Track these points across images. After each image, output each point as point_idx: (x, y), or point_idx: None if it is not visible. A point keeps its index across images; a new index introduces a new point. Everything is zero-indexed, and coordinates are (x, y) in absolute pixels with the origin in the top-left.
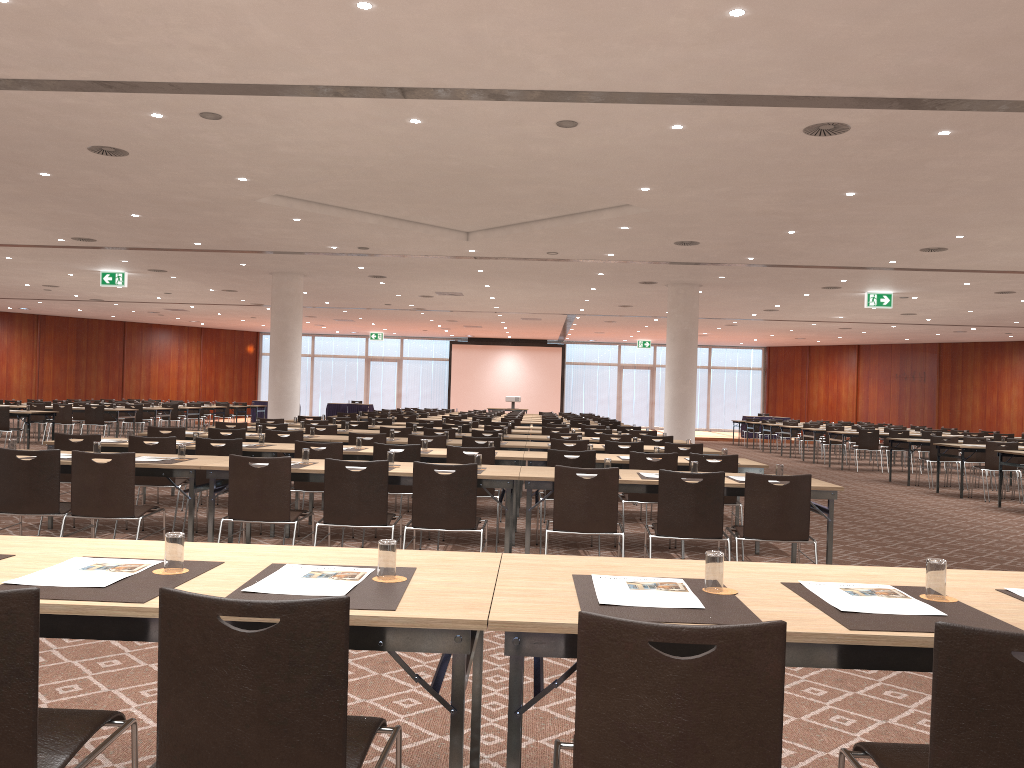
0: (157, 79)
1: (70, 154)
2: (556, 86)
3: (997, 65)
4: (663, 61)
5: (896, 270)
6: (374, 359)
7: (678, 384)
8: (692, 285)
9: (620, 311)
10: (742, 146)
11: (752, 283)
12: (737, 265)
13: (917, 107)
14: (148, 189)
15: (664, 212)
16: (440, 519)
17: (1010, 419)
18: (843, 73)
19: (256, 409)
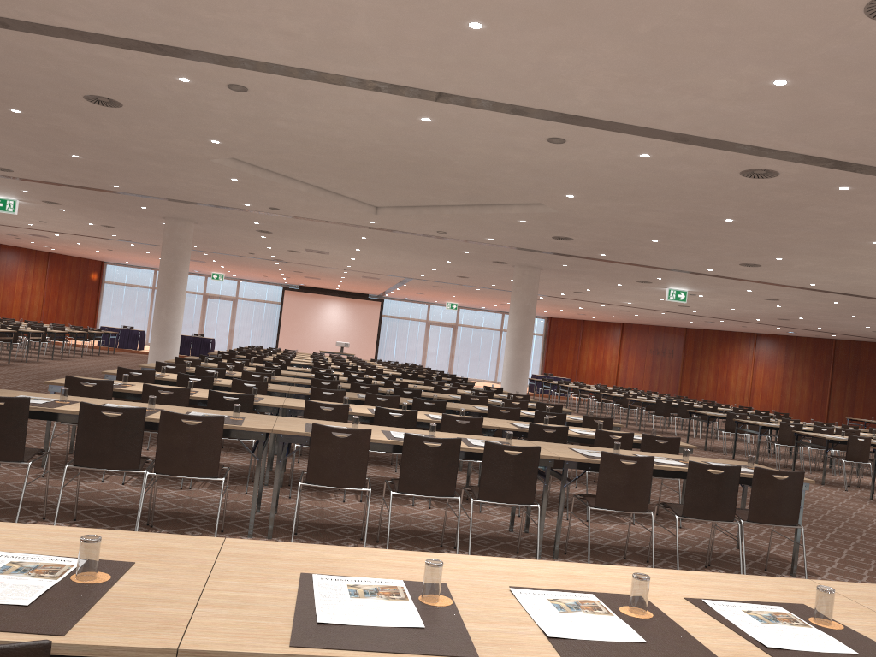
0: (215, 51)
1: (60, 98)
2: (577, 112)
3: None
4: (684, 107)
5: (707, 276)
6: (212, 296)
7: (517, 350)
8: (535, 268)
9: (454, 280)
10: (681, 176)
11: (585, 272)
12: (587, 258)
13: (843, 168)
14: (111, 137)
15: (568, 214)
16: (505, 494)
17: (735, 393)
18: (814, 137)
19: (109, 335)
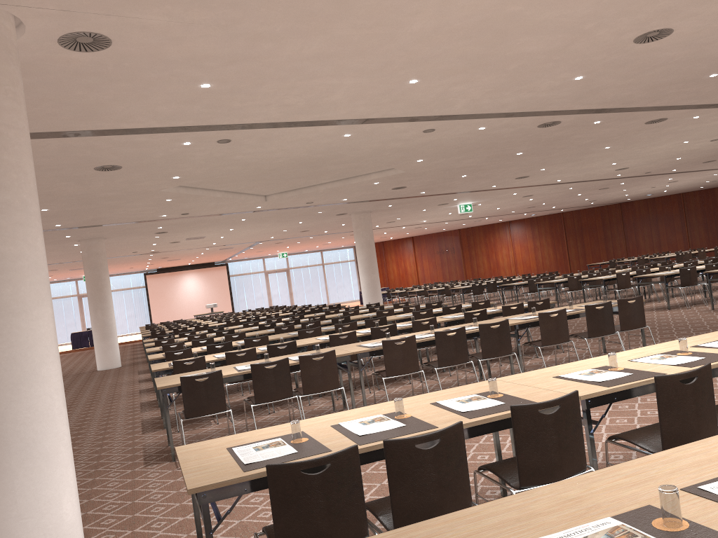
0: (226, 123)
1: (73, 172)
2: (451, 113)
3: (651, 93)
4: (518, 99)
5: (489, 190)
6: (85, 295)
7: (369, 274)
8: (367, 212)
9: (296, 235)
10: (500, 135)
11: (403, 207)
12: (409, 197)
13: (600, 112)
14: (90, 190)
15: (411, 172)
16: (497, 351)
17: (504, 267)
18: (588, 100)
19: None
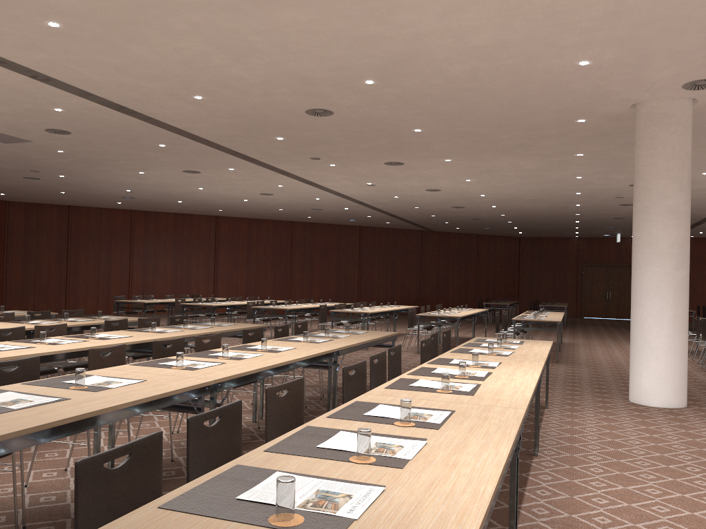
0: None
1: None
2: None
3: None
4: None
5: None
6: None
7: None
8: None
9: None
10: None
11: None
12: None
13: None
14: None
15: None
16: None
17: None
18: None
19: None
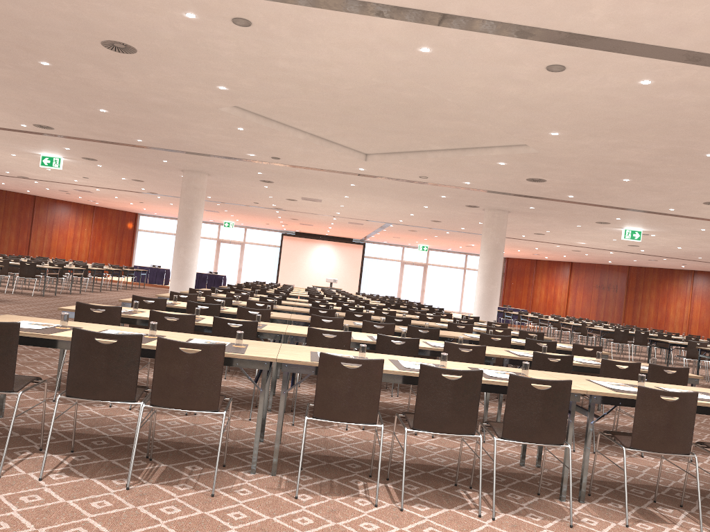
0: None
1: (81, 46)
2: (586, 30)
3: None
4: None
5: (666, 215)
6: (224, 241)
7: (488, 284)
8: (504, 211)
9: (428, 224)
10: (677, 105)
11: (549, 214)
12: (554, 200)
13: None
14: (131, 88)
15: (547, 154)
16: (532, 433)
17: (674, 323)
18: None
19: (140, 272)
